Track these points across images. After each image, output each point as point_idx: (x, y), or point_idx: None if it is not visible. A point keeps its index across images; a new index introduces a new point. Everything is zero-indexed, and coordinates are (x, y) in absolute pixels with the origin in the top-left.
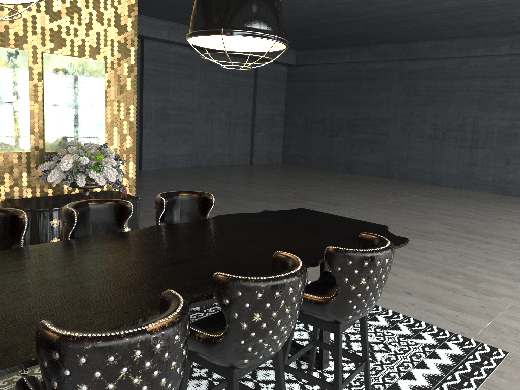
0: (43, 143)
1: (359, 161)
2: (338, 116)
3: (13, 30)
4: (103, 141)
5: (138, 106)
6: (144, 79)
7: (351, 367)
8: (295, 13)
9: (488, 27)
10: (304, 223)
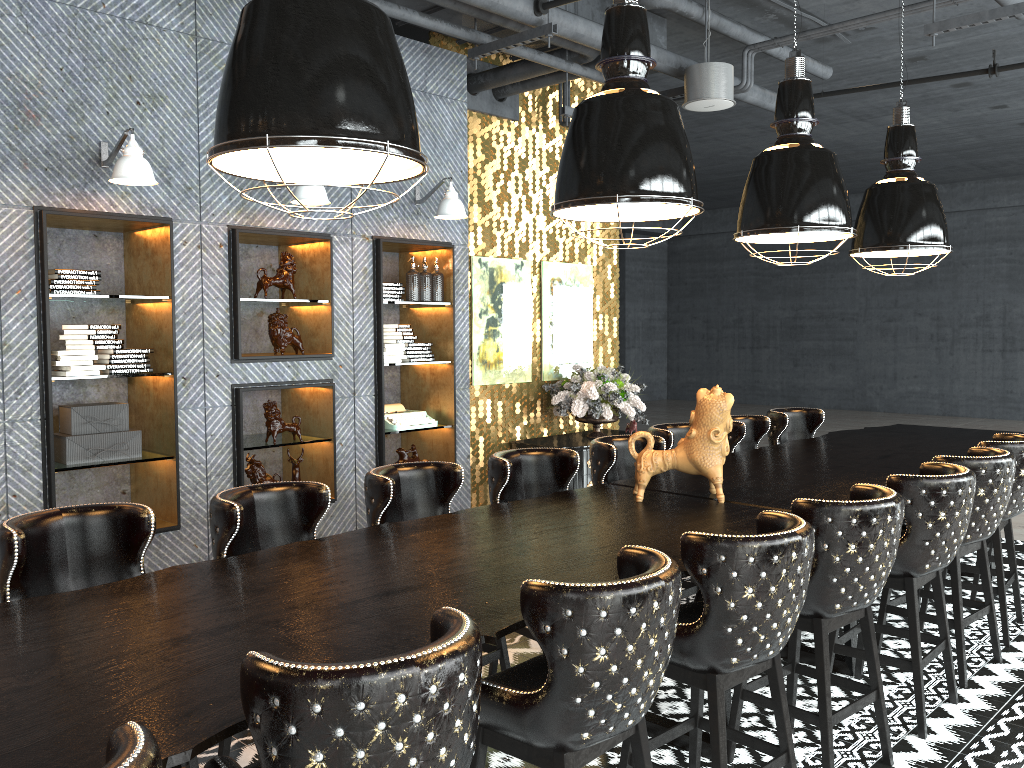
0: (540, 370)
1: (810, 386)
2: (766, 314)
3: (518, 238)
4: (591, 365)
5: None
6: None
7: (1019, 578)
8: (720, 165)
9: (1016, 166)
10: (932, 433)
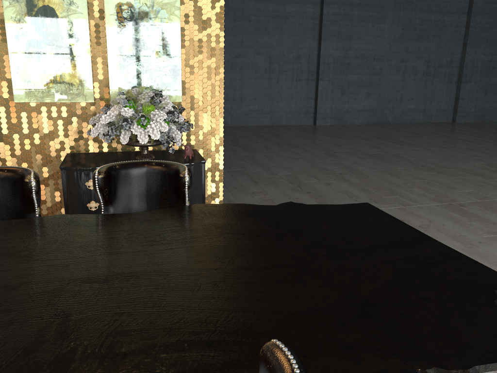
0: (109, 92)
1: None
2: None
3: None
4: (179, 90)
5: (316, 56)
6: (323, 25)
7: None
8: None
9: None
10: (314, 243)
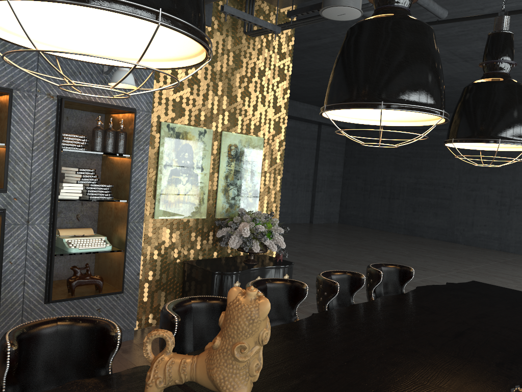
0: (214, 210)
1: (421, 224)
2: (399, 179)
3: (204, 112)
4: (257, 209)
5: None
6: None
7: None
8: None
9: None
10: (501, 297)
